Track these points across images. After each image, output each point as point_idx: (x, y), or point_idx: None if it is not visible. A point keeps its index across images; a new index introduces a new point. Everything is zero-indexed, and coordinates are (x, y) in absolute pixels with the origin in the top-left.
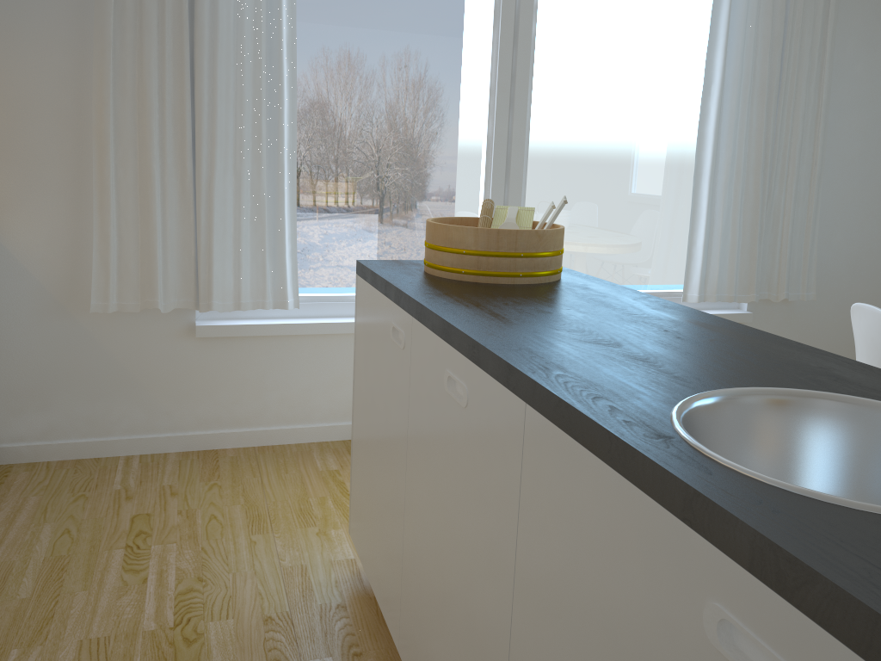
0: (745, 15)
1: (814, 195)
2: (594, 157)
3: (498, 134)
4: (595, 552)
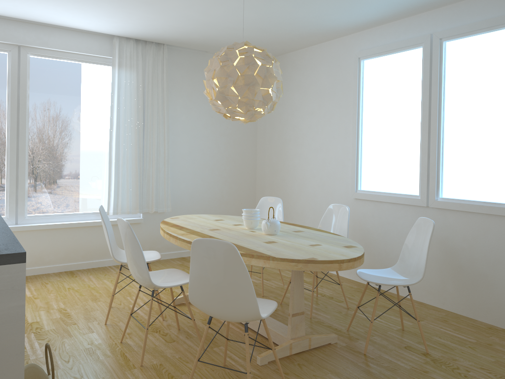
0: (124, 98)
1: (166, 168)
2: (62, 156)
3: (12, 147)
4: None
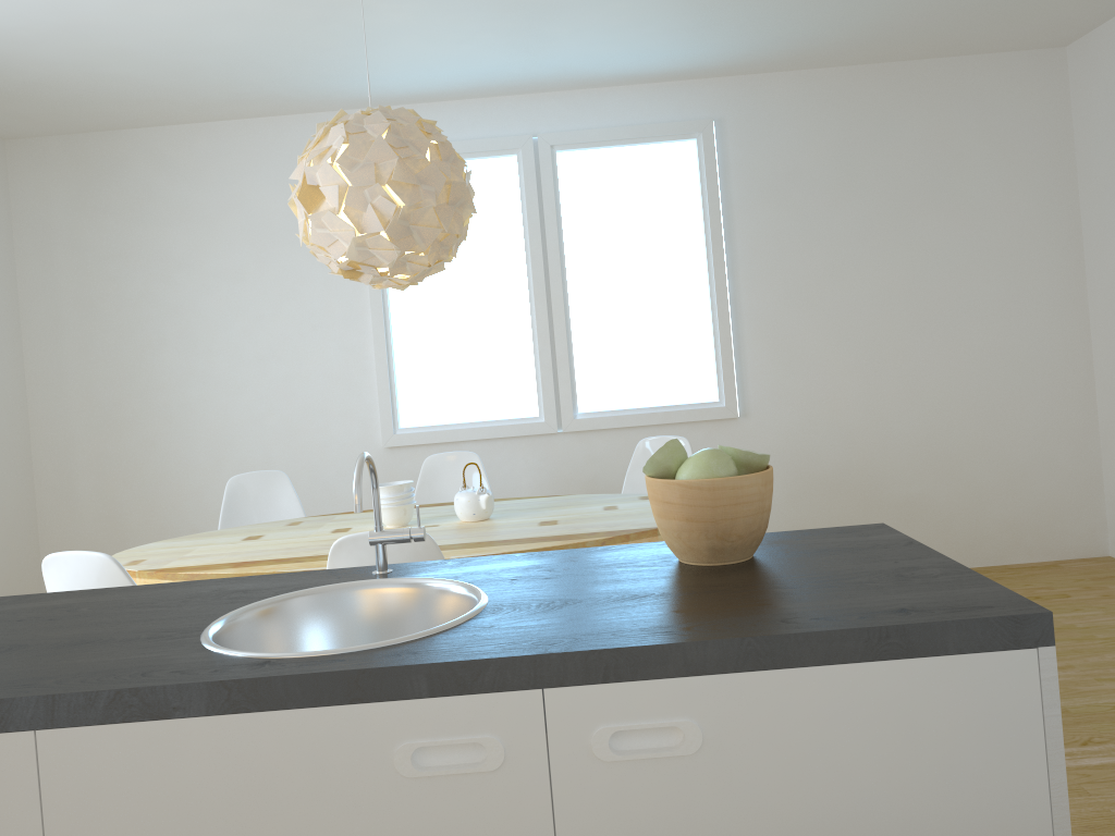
0: None
1: None
2: None
3: None
4: (229, 812)
